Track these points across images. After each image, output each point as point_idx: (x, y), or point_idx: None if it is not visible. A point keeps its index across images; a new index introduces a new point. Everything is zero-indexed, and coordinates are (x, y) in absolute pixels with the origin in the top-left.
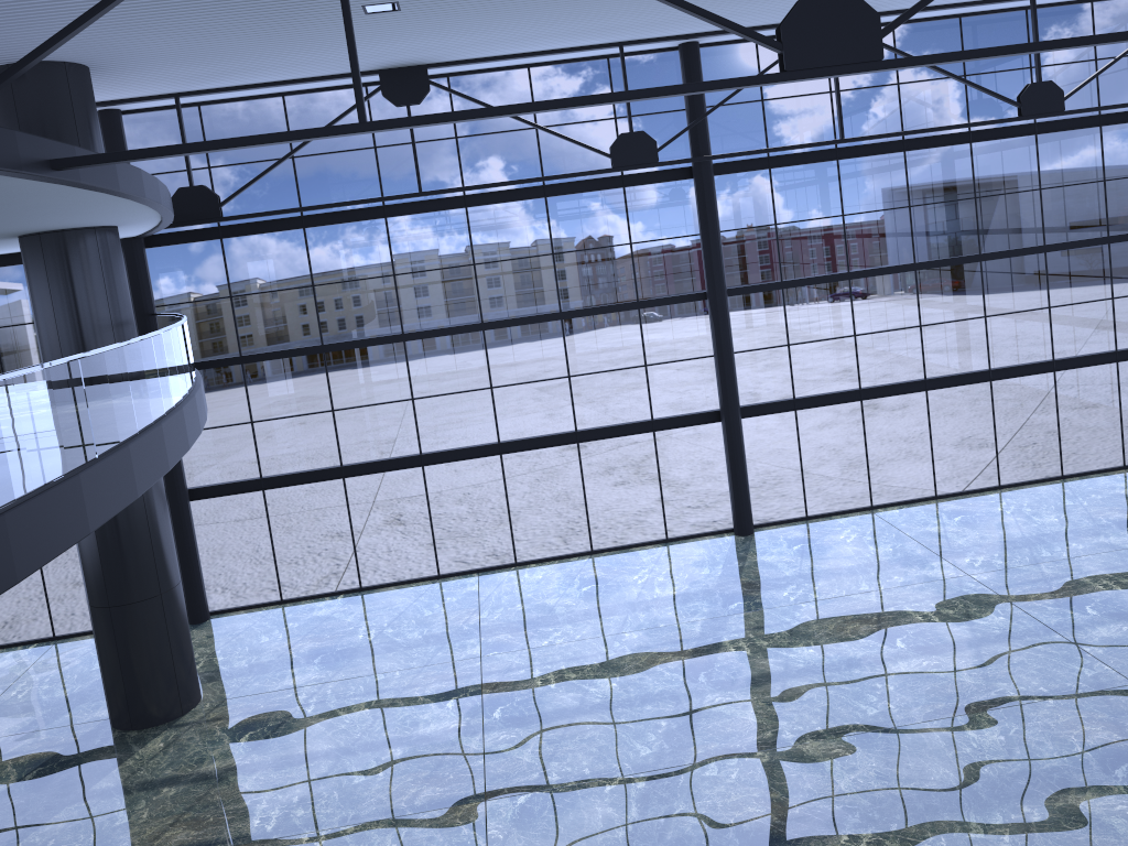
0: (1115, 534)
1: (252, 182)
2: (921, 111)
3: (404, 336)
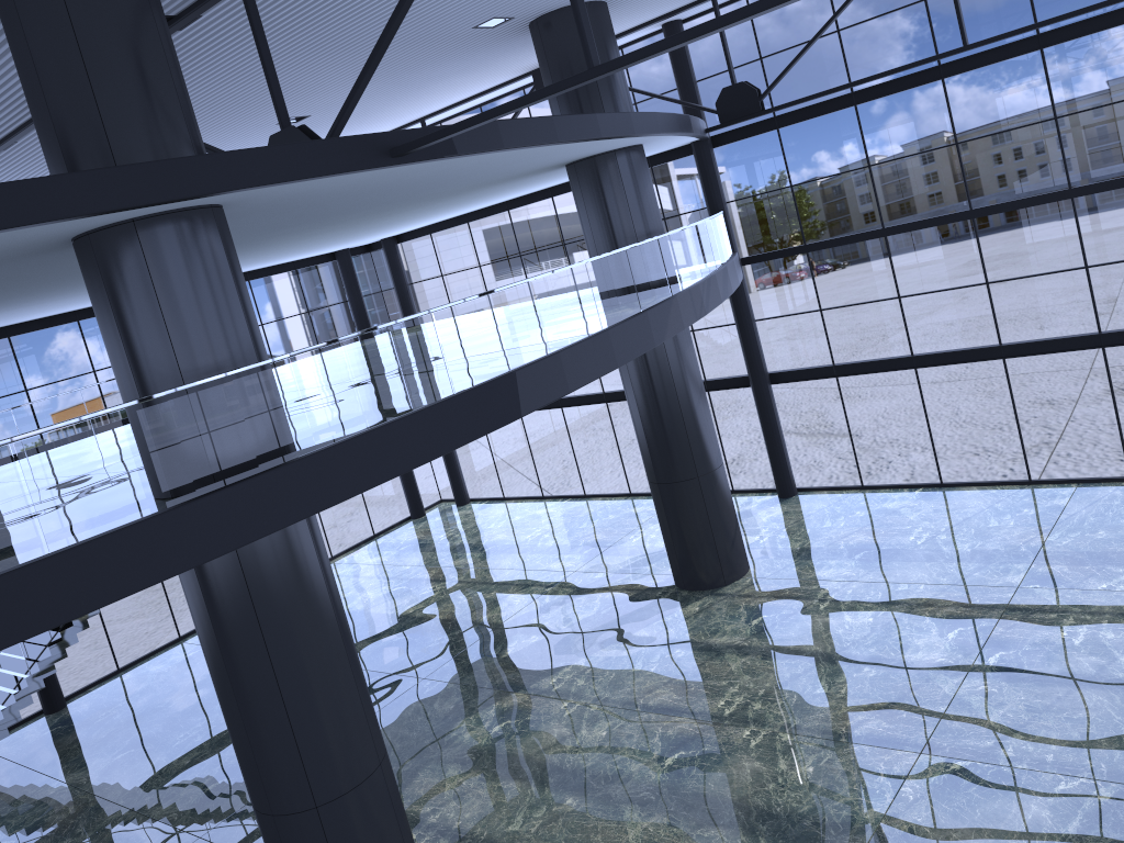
0: None
1: (786, 69)
2: None
3: (972, 212)
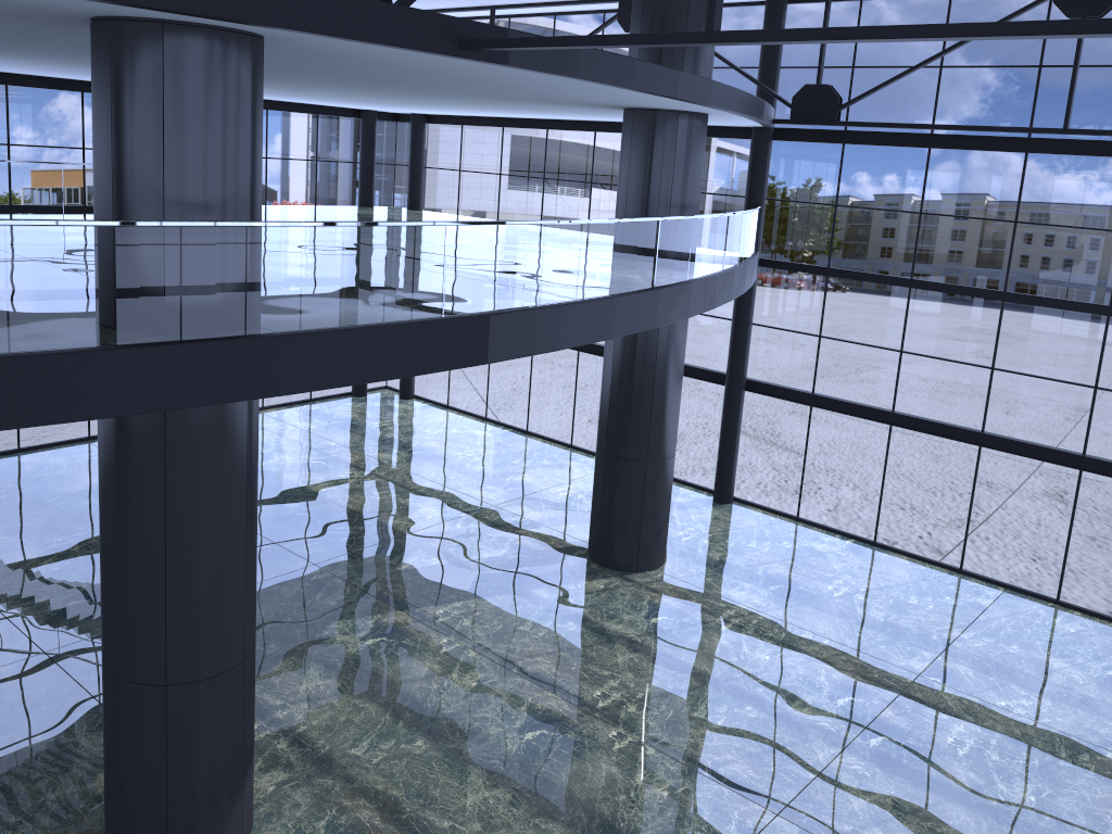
0: None
1: (876, 88)
2: None
3: (1005, 295)
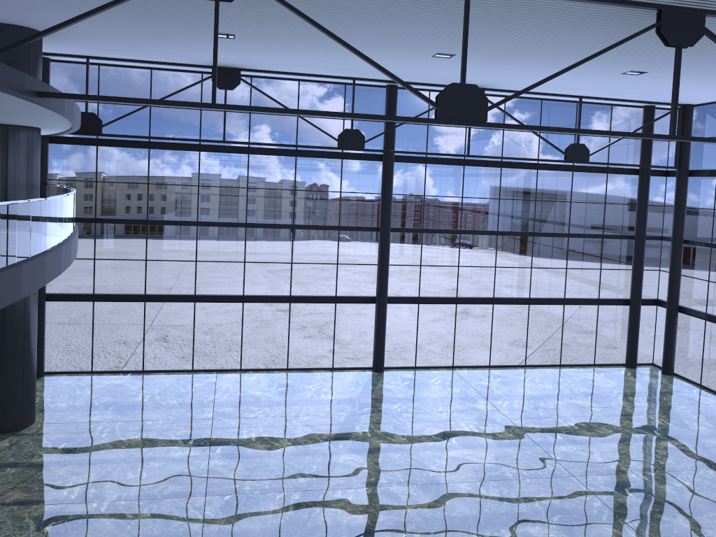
0: (581, 399)
1: (124, 116)
2: (521, 145)
3: (198, 223)
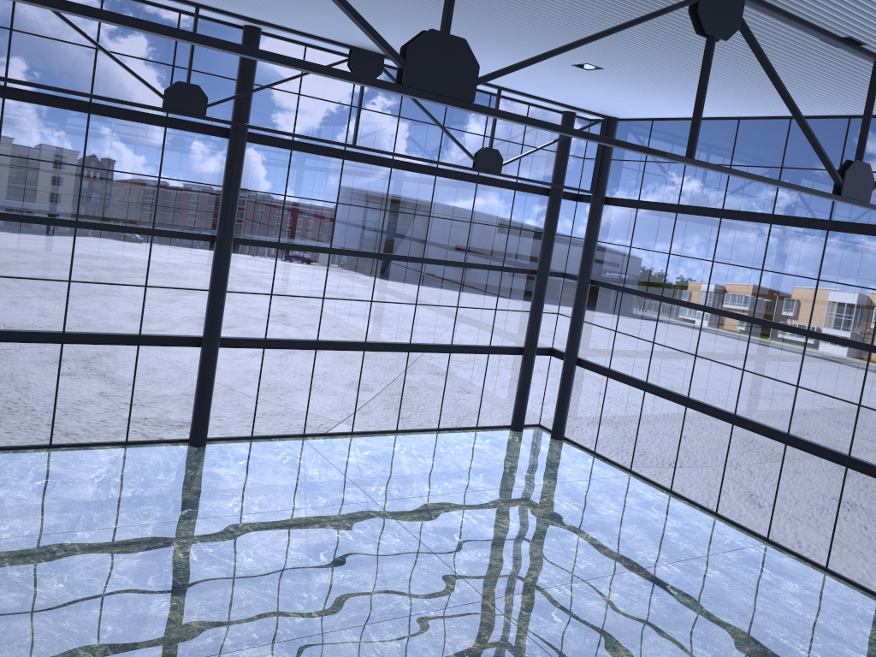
0: (471, 479)
1: None
2: (369, 137)
3: None
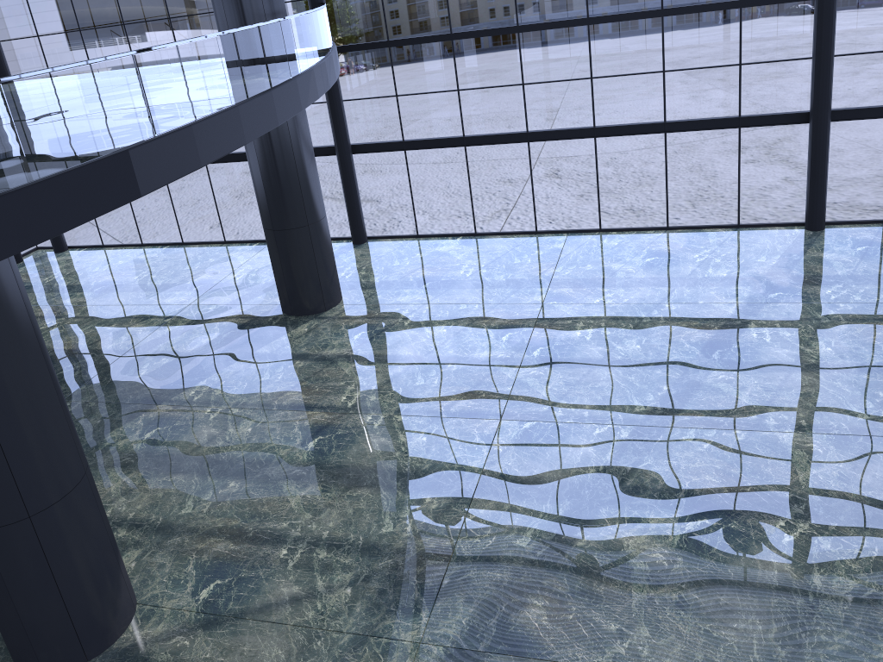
0: None
1: None
2: None
3: (518, 28)
